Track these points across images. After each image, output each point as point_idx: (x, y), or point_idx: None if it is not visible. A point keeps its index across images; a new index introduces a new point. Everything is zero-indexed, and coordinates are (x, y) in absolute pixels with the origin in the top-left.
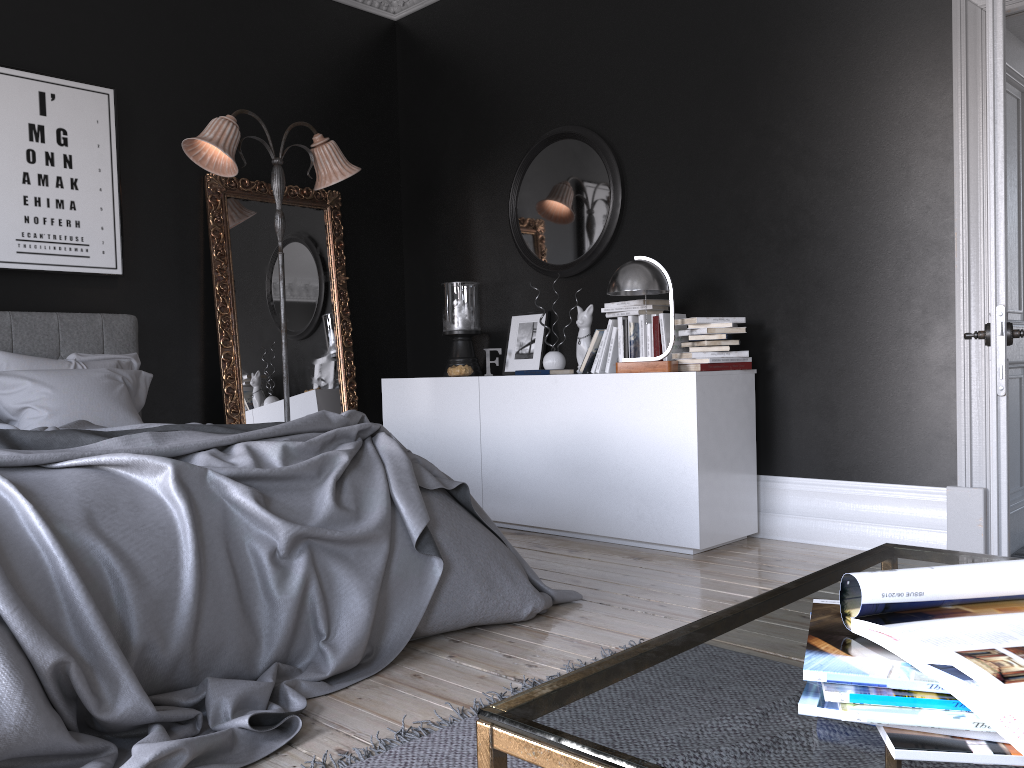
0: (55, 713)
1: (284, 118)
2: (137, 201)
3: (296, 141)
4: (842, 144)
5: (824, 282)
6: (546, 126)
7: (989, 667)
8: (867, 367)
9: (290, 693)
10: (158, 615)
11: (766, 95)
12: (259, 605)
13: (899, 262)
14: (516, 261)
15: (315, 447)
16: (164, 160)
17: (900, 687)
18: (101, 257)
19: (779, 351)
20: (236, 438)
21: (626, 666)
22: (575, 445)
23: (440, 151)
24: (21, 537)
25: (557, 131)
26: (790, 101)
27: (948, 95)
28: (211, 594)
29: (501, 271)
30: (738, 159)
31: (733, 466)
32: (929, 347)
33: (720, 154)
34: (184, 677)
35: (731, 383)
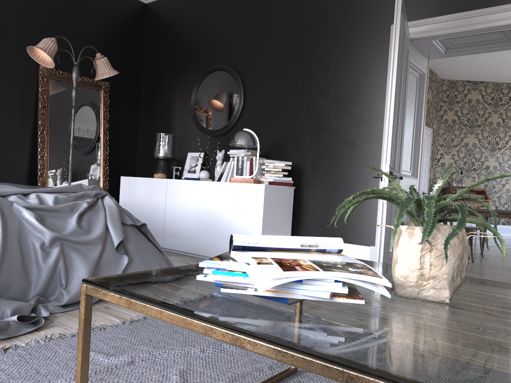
0: None
1: (84, 43)
2: (1, 74)
3: (89, 55)
4: (340, 88)
5: (328, 149)
6: (212, 63)
7: (257, 260)
8: (342, 190)
9: (42, 309)
10: None
11: (310, 61)
12: (32, 268)
13: (359, 144)
14: (192, 126)
15: (72, 199)
16: (18, 56)
17: (231, 269)
18: None
19: (306, 179)
20: (32, 191)
21: (154, 272)
22: (208, 215)
23: (161, 69)
24: None
25: (217, 66)
26: (320, 66)
27: (386, 71)
28: (8, 260)
29: (185, 130)
30: (296, 89)
31: (279, 230)
32: (369, 183)
33: (288, 86)
34: None
35: (282, 191)
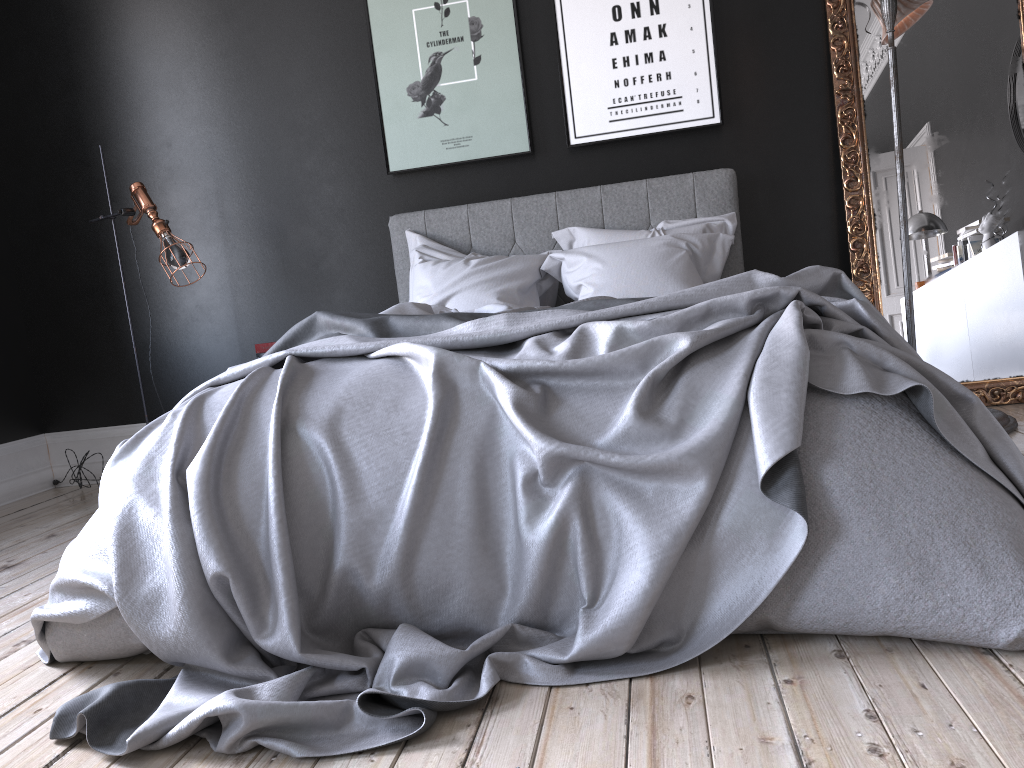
0: (215, 628)
1: None
2: (737, 30)
3: None
4: None
5: None
6: None
7: None
8: None
9: (483, 672)
10: (366, 538)
11: None
12: (511, 543)
13: None
14: None
15: (666, 328)
16: None
17: None
18: (695, 108)
19: None
20: (581, 318)
21: None
22: None
23: None
24: (264, 435)
25: None
26: None
27: None
28: (437, 521)
29: None
30: None
31: None
32: None
33: None
34: (402, 616)
35: None
